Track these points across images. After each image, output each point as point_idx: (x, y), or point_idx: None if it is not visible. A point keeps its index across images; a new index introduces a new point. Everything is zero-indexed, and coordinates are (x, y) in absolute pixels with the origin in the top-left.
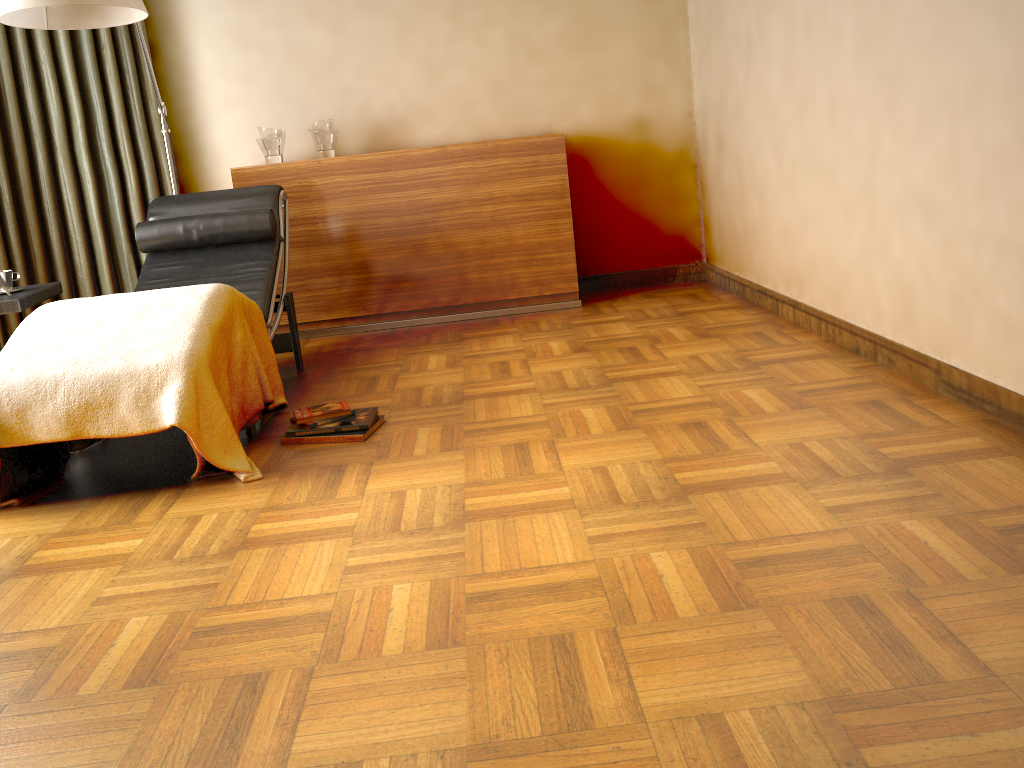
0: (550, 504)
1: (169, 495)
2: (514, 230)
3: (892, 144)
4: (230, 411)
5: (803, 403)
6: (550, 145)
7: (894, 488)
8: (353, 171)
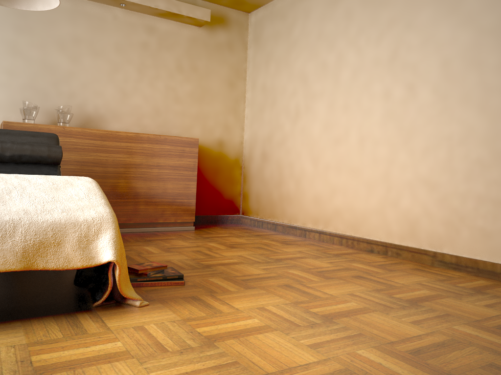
0: (359, 310)
1: (89, 316)
2: (167, 184)
3: (406, 157)
4: None
5: (389, 269)
6: (191, 143)
7: (492, 298)
8: (84, 137)
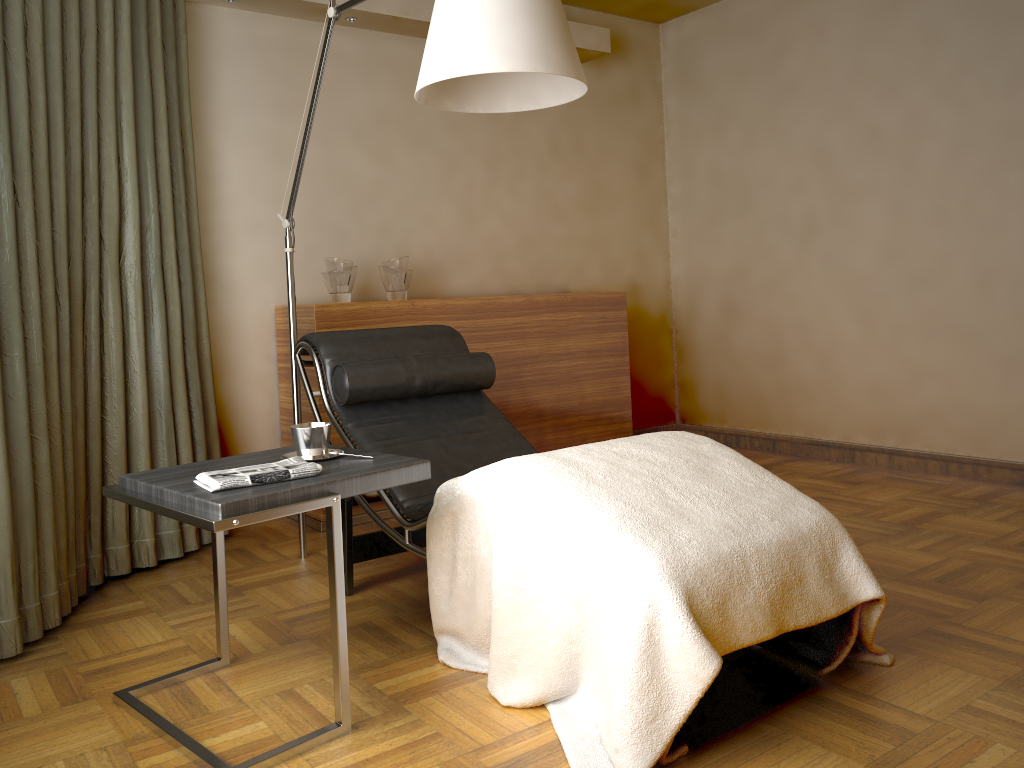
0: None
1: (849, 696)
2: (585, 387)
3: None
4: None
5: None
6: (615, 302)
7: None
8: (446, 316)
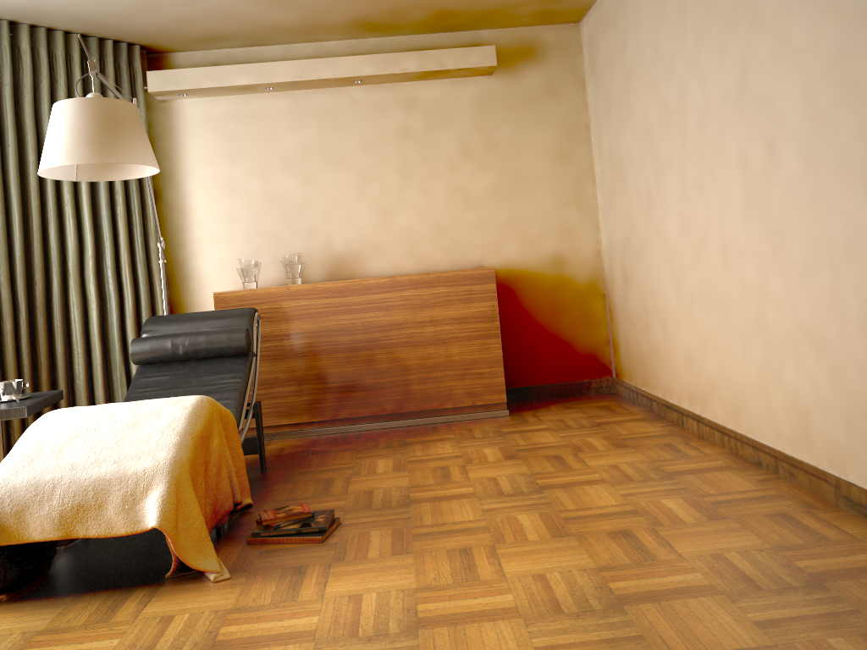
0: (496, 612)
1: (144, 593)
2: (451, 348)
3: (780, 285)
4: (204, 512)
5: (718, 514)
6: (482, 277)
7: (815, 603)
8: (316, 296)
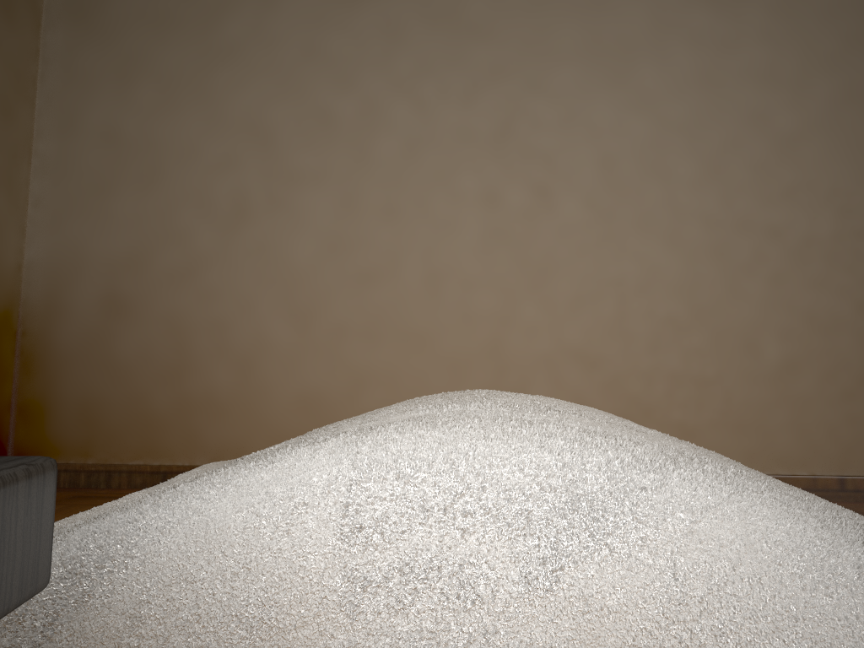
0: None
1: None
2: None
3: (537, 313)
4: None
5: None
6: None
7: None
8: None
